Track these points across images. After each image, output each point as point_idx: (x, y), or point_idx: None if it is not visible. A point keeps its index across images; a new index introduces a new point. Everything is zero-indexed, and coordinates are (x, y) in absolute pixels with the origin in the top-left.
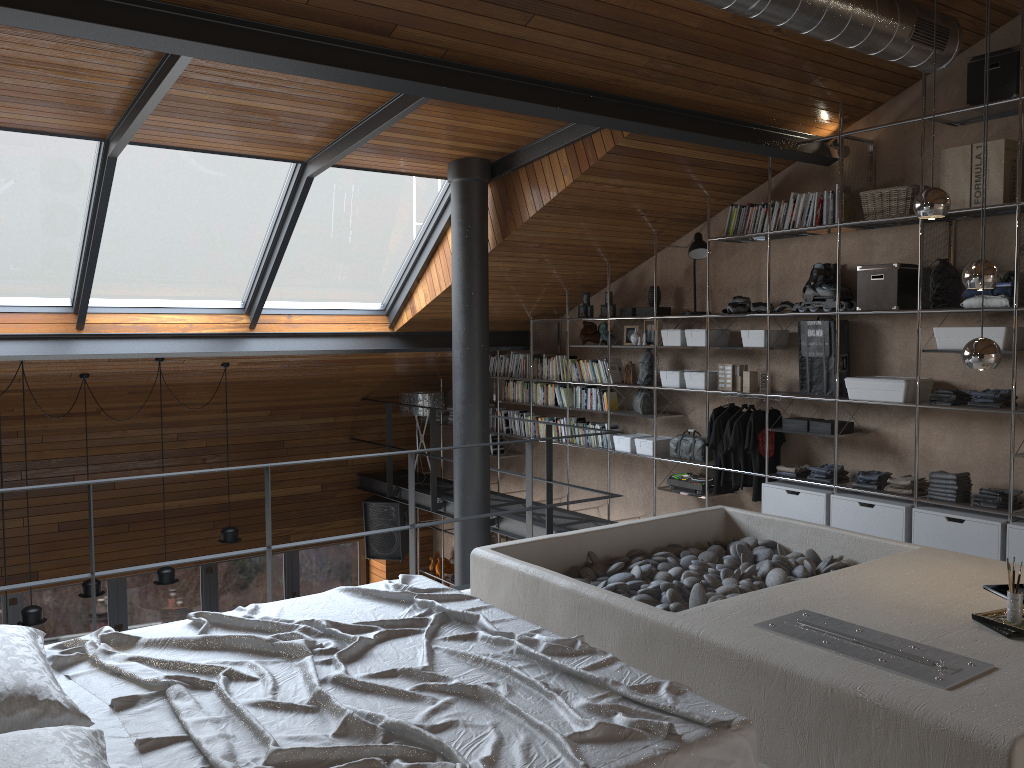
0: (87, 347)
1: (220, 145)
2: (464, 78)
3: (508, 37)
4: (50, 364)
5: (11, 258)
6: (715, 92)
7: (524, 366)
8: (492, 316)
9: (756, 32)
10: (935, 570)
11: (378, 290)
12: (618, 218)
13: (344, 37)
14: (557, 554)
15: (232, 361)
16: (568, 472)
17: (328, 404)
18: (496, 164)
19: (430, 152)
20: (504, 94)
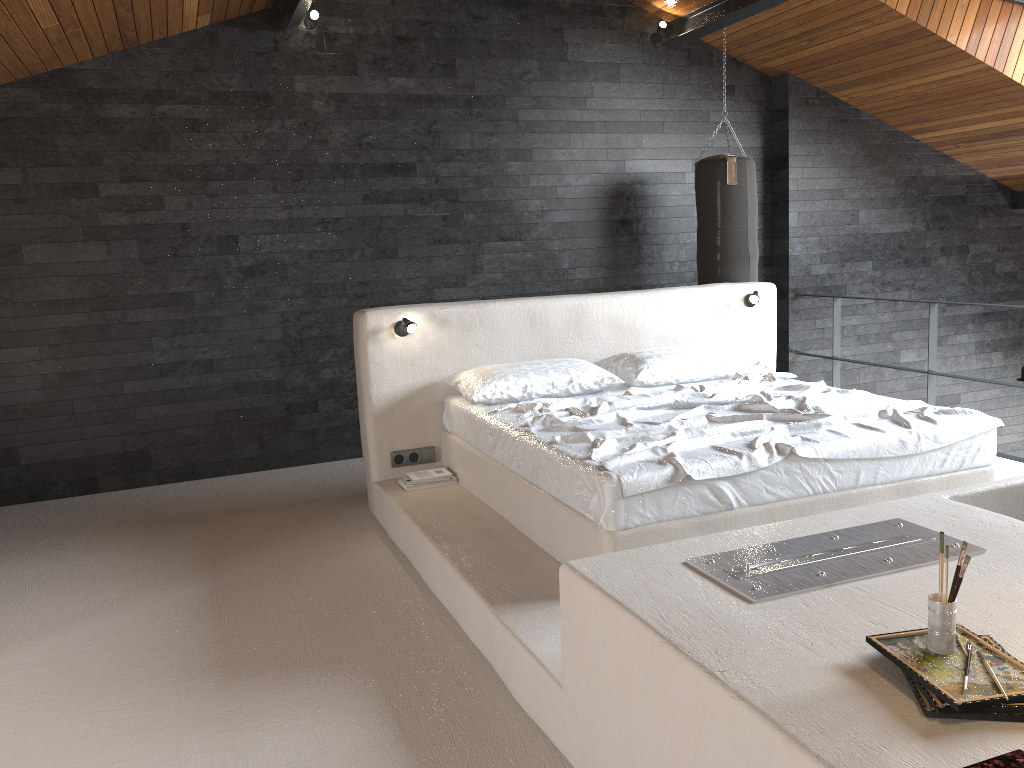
0: None
1: None
2: None
3: None
4: None
5: None
6: None
7: None
8: None
9: None
10: None
11: None
12: None
13: None
14: None
15: None
16: None
17: None
18: None
19: None
20: None
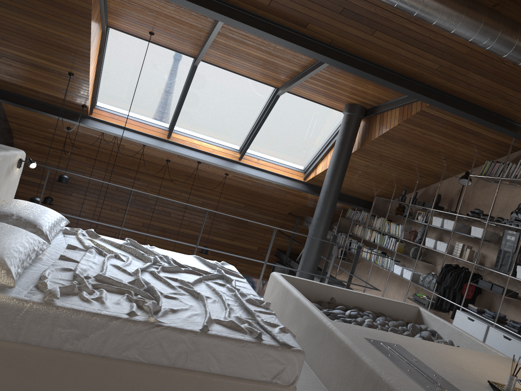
0: (168, 146)
1: (241, 71)
2: (339, 55)
3: (363, 39)
4: (155, 151)
5: (150, 100)
6: (478, 92)
7: (366, 219)
8: (355, 188)
9: (502, 63)
10: (500, 365)
11: (303, 160)
12: (423, 152)
13: (284, 24)
14: (314, 291)
15: (229, 173)
16: (368, 277)
17: (272, 210)
18: (368, 110)
19: (335, 96)
20: (357, 67)
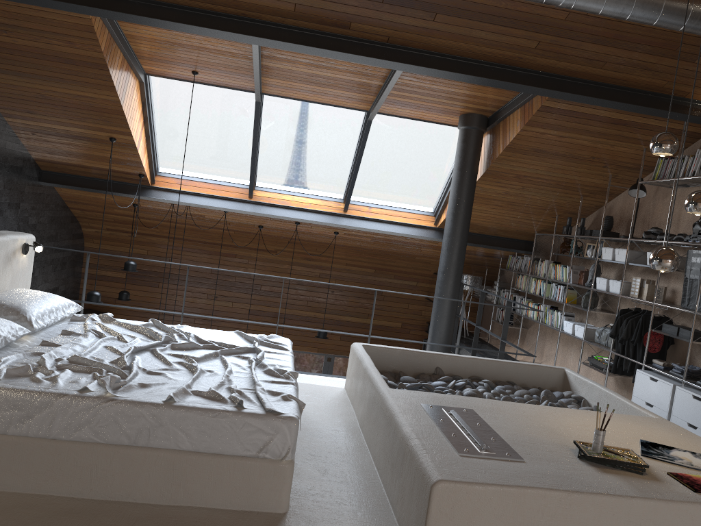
0: (252, 208)
1: (316, 98)
2: (403, 55)
3: (425, 28)
4: (241, 216)
5: (219, 155)
6: (607, 67)
7: (528, 265)
8: (504, 226)
9: (619, 22)
10: (630, 426)
11: (429, 199)
12: (572, 161)
13: (323, 30)
14: (411, 361)
15: (339, 231)
16: (537, 342)
17: (411, 272)
18: (490, 119)
19: (441, 108)
20: (430, 65)
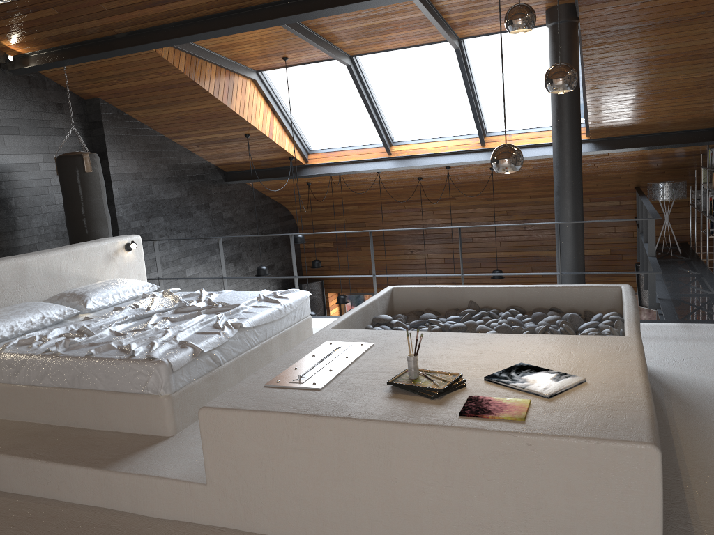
0: (392, 164)
1: (397, 44)
2: None
3: None
4: (395, 173)
5: (349, 122)
6: None
7: None
8: (668, 119)
9: None
10: (550, 349)
11: None
12: (678, 25)
13: None
14: (443, 298)
15: None
16: None
17: (607, 191)
18: None
19: None
20: None
